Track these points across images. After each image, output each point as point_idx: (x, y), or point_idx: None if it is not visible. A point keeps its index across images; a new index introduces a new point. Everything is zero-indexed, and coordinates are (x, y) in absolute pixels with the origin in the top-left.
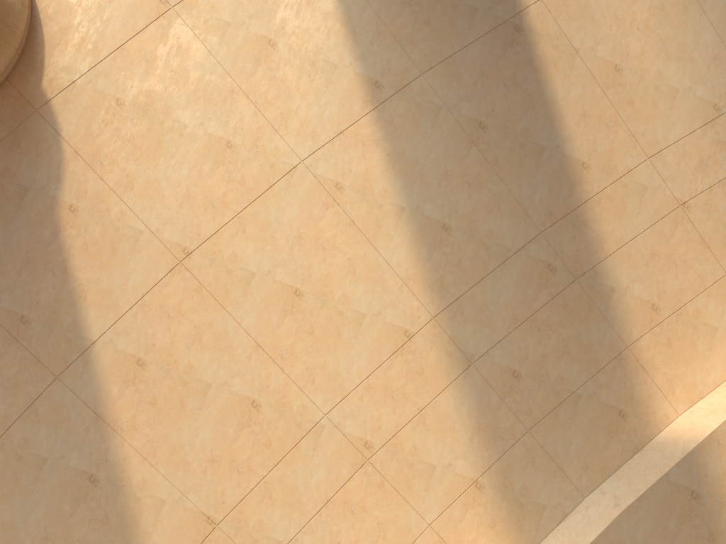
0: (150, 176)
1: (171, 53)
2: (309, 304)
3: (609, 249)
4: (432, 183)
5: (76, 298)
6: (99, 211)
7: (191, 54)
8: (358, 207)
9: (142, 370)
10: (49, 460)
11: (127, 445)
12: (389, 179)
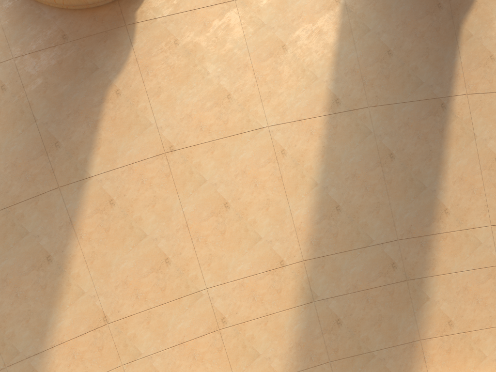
0: (173, 93)
1: (221, 27)
2: (230, 215)
3: (437, 271)
4: (342, 177)
5: (93, 146)
6: (132, 100)
7: (232, 33)
8: (289, 170)
9: (110, 207)
10: (29, 234)
11: (79, 248)
12: (317, 162)
